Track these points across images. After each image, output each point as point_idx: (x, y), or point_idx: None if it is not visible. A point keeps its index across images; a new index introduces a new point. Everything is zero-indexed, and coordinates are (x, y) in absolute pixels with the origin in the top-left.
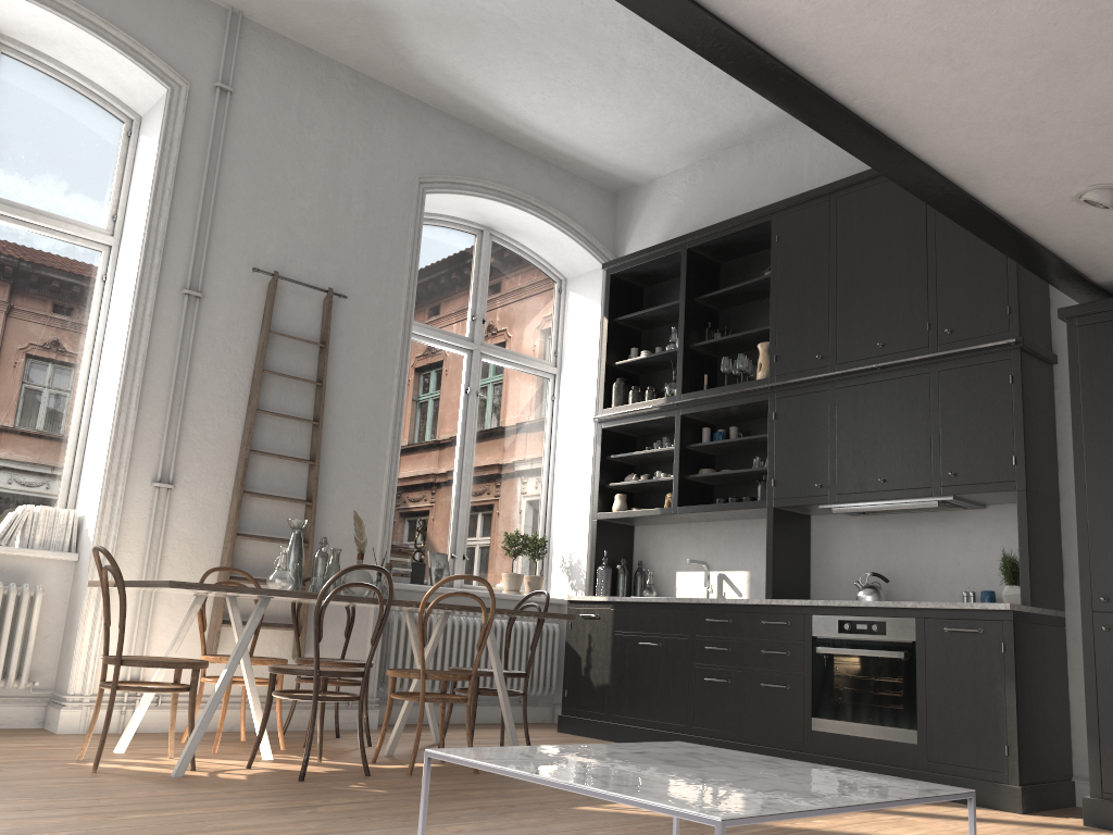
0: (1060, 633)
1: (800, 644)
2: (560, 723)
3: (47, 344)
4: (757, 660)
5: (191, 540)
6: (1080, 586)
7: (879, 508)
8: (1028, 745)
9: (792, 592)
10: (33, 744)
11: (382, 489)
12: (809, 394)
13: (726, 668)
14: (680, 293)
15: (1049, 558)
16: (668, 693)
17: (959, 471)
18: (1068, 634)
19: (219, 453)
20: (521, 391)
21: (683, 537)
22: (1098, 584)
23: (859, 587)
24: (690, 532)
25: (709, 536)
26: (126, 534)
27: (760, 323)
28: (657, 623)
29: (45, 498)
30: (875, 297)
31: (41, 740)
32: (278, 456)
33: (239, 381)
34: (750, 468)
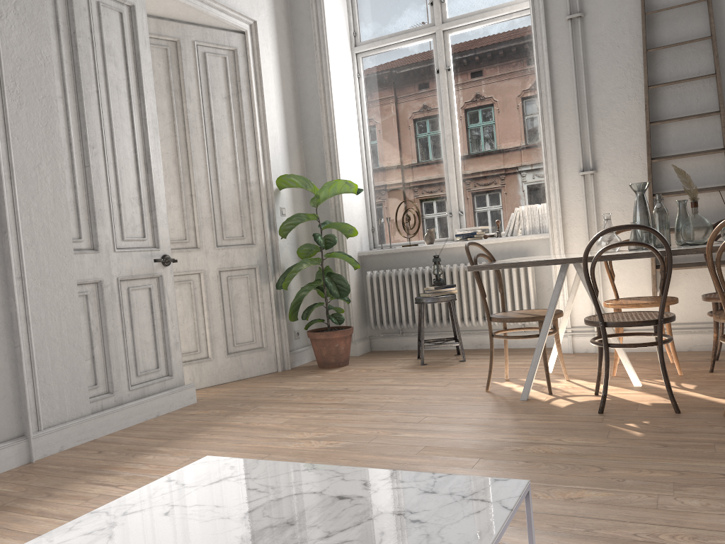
0: None
1: None
2: None
3: (513, 96)
4: None
5: (621, 208)
6: None
7: None
8: None
9: None
10: (518, 362)
11: None
12: None
13: None
14: None
15: None
16: None
17: None
18: None
19: (628, 134)
20: None
21: None
22: None
23: None
24: None
25: None
26: (569, 214)
27: None
28: None
29: (537, 198)
30: None
31: (530, 359)
32: (678, 119)
33: (632, 68)
34: None
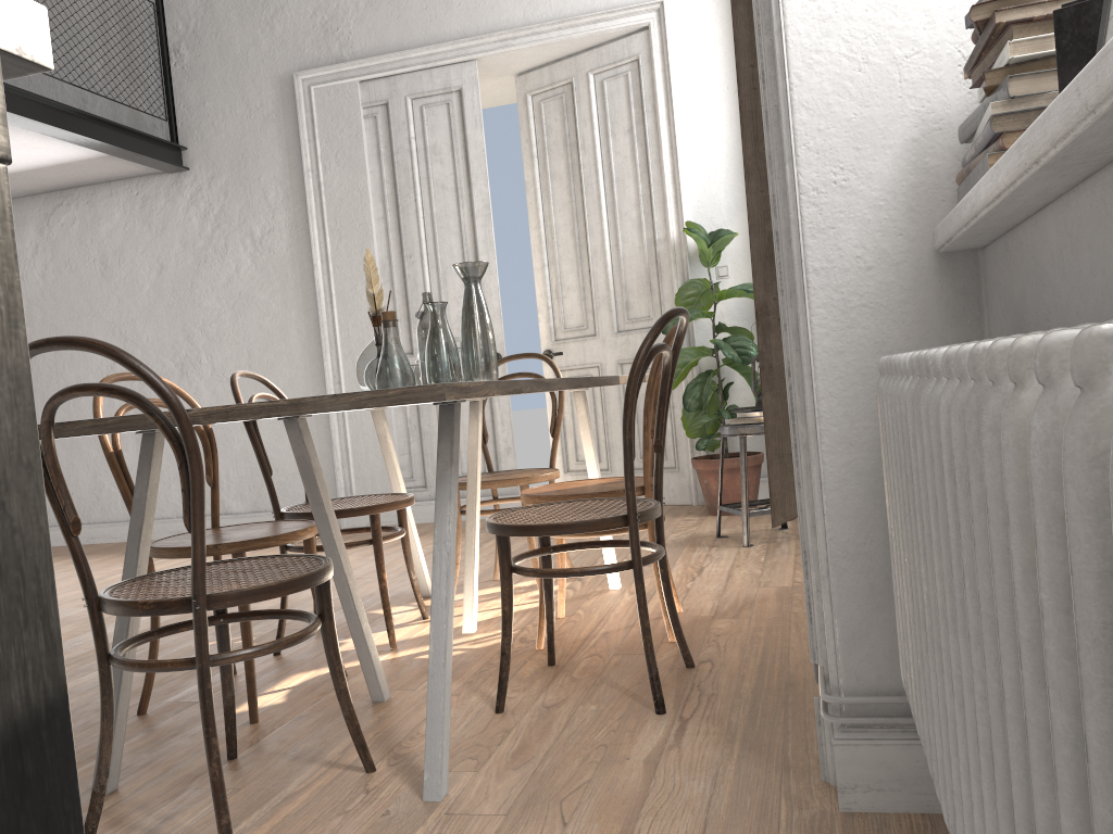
0: None
1: None
2: None
3: None
4: None
5: None
6: None
7: None
8: None
9: None
10: (721, 568)
11: None
12: None
13: None
14: None
15: None
16: None
17: None
18: None
19: None
20: None
21: None
22: None
23: None
24: None
25: None
26: None
27: None
28: None
29: None
30: None
31: (749, 570)
32: None
33: None
34: None
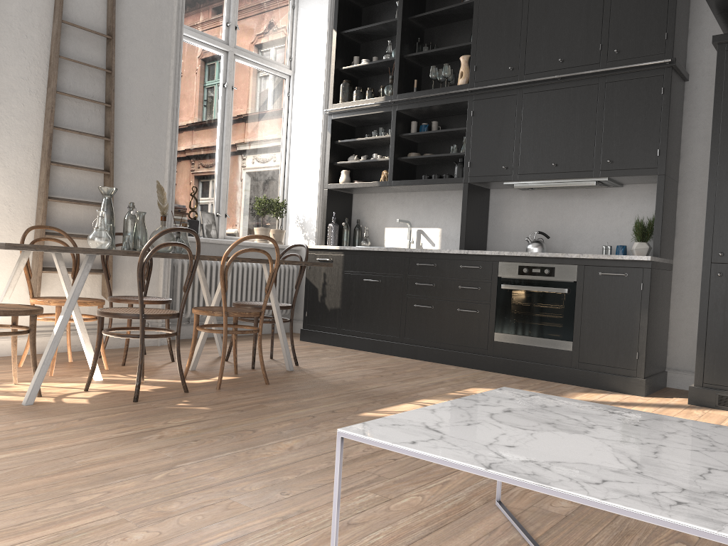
0: (670, 275)
1: (488, 282)
2: (302, 335)
3: None
4: (454, 293)
5: (8, 203)
6: (704, 245)
7: (550, 185)
8: (650, 351)
9: (476, 244)
10: None
11: (165, 163)
12: (501, 97)
13: (431, 298)
14: (398, 12)
15: (670, 223)
16: (386, 314)
17: (615, 159)
18: (674, 275)
19: (25, 129)
20: (265, 88)
21: (390, 203)
22: (717, 244)
23: (529, 242)
24: (396, 199)
25: (411, 203)
26: None
27: (457, 41)
28: (377, 266)
29: None
30: (559, 22)
31: None
32: (78, 132)
33: (38, 65)
34: (445, 153)
